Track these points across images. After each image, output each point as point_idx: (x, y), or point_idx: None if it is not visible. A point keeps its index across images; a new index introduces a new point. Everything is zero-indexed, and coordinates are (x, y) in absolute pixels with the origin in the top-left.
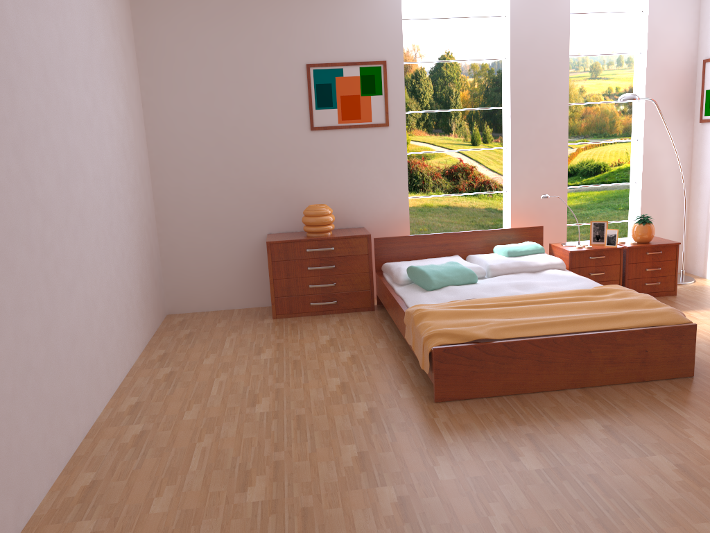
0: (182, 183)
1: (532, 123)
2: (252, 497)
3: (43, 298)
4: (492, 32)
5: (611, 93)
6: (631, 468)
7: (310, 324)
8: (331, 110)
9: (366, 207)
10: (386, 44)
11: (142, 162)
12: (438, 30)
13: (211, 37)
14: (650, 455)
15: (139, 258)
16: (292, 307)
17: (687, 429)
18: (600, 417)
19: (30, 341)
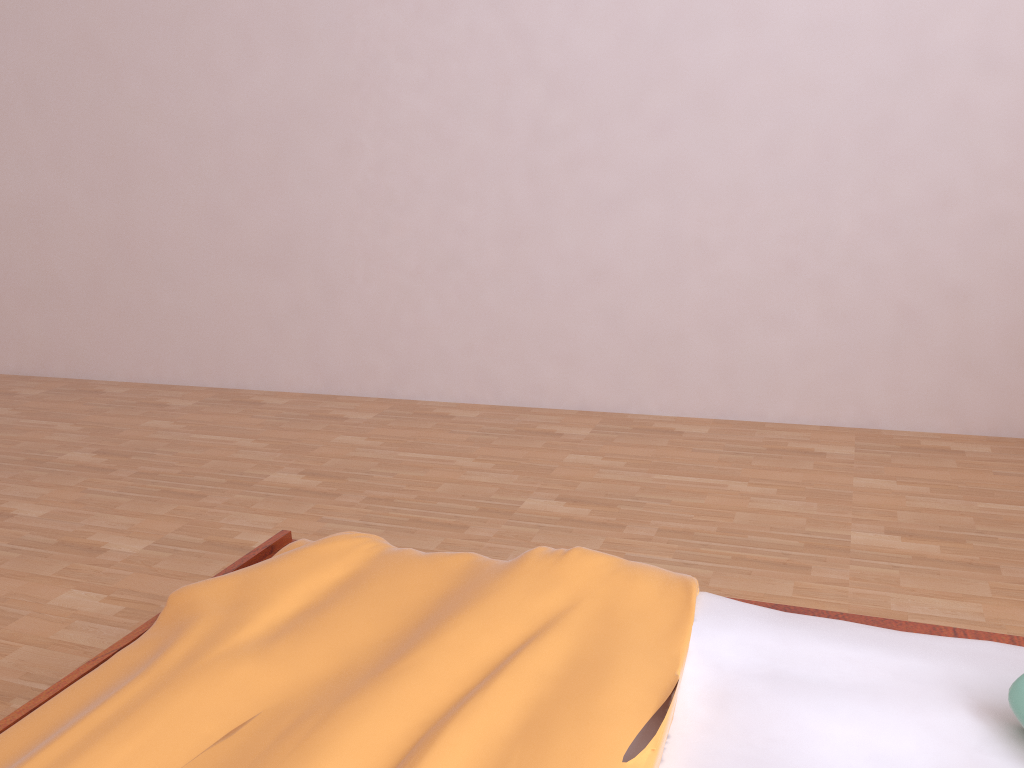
0: None
1: None
2: (280, 475)
3: (516, 196)
4: None
5: None
6: None
7: None
8: None
9: None
10: None
11: None
12: None
13: None
14: None
15: None
16: None
17: None
18: None
19: (469, 235)
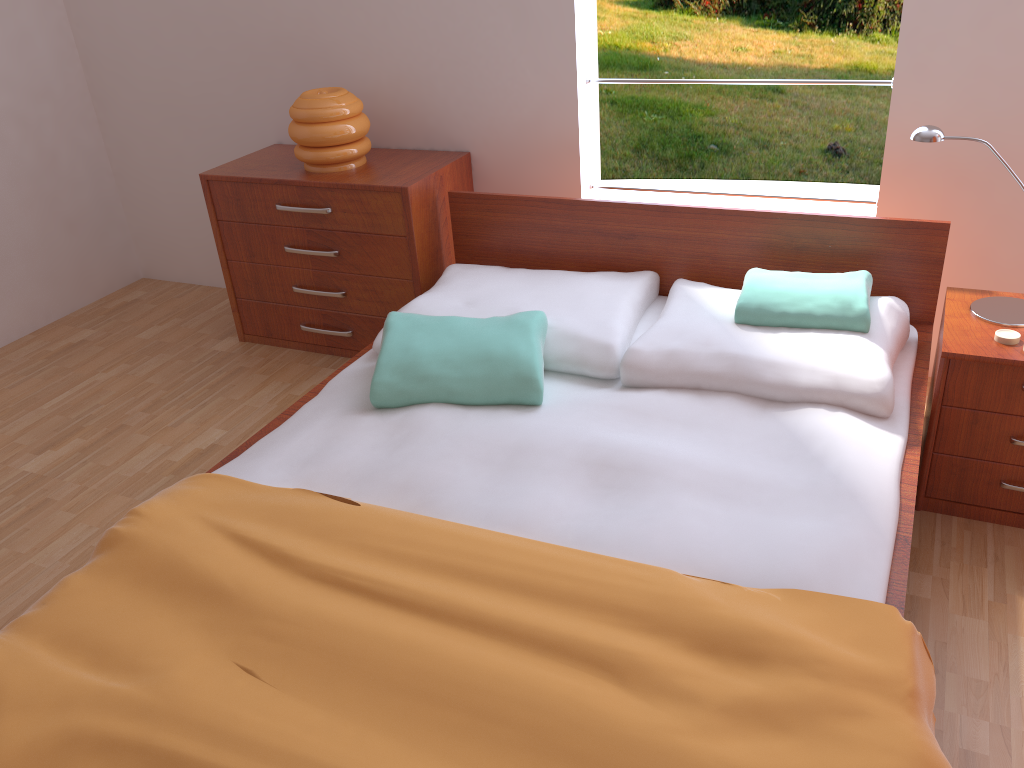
0: (113, 15)
1: None
2: None
3: None
4: None
5: None
6: None
7: (263, 380)
8: None
9: (473, 100)
10: None
11: None
12: None
13: None
14: None
15: None
16: (270, 326)
17: None
18: None
19: None
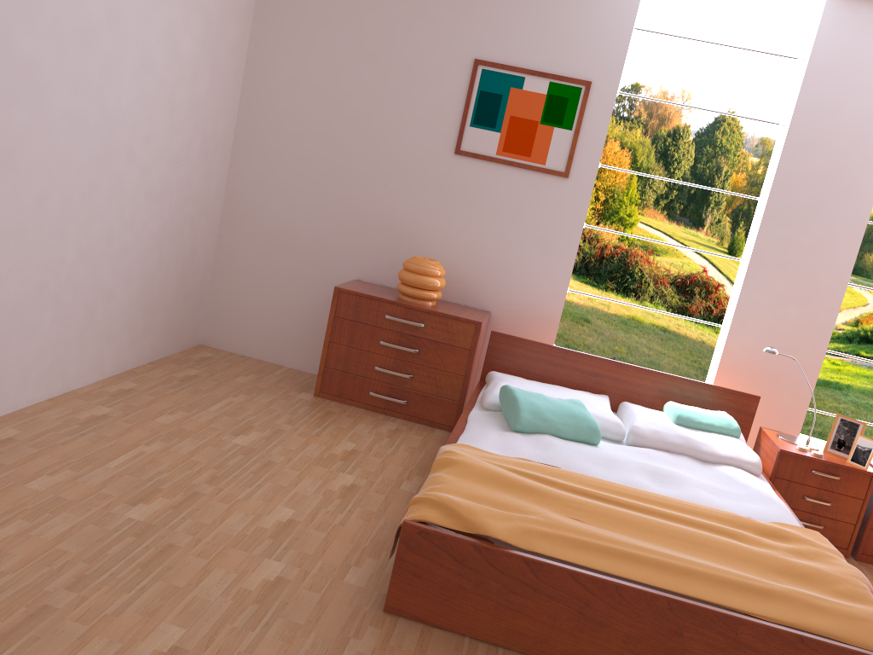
0: (266, 178)
1: (797, 235)
2: None
3: None
4: None
5: None
6: None
7: (352, 420)
8: (492, 133)
9: (502, 284)
10: (599, 58)
11: (215, 134)
12: (727, 77)
13: None
14: None
15: (152, 253)
16: (343, 389)
17: None
18: None
19: None
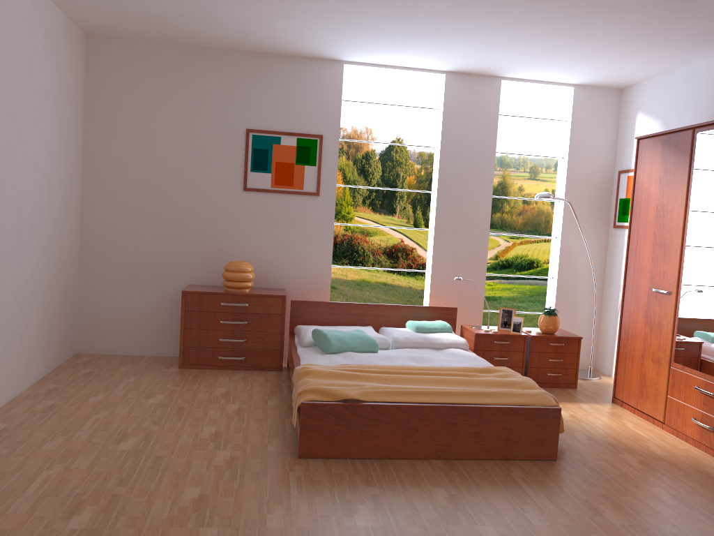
0: (111, 225)
1: (457, 210)
2: (73, 524)
3: None
4: None
5: None
6: (456, 534)
7: (213, 377)
8: (265, 174)
9: (289, 269)
10: (324, 120)
11: (71, 200)
12: (391, 117)
13: (159, 93)
14: (480, 524)
15: (48, 290)
16: (199, 359)
17: (527, 505)
18: (450, 486)
19: None
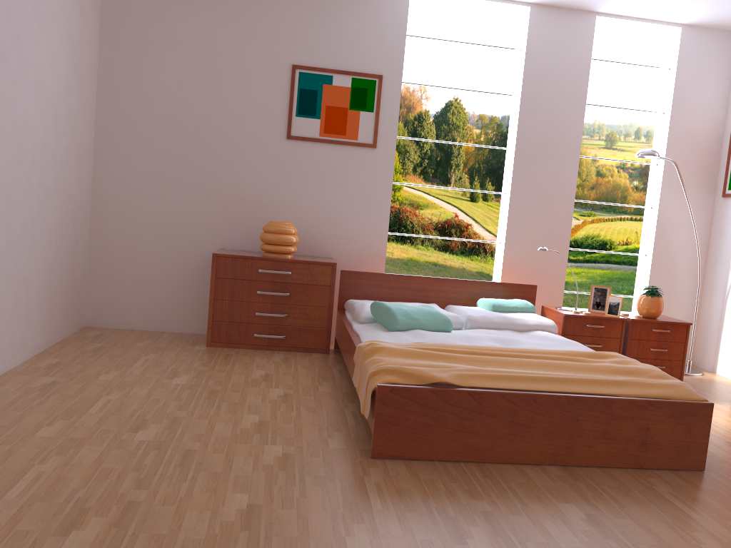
0: (129, 175)
1: (538, 170)
2: (71, 544)
3: None
4: (506, 84)
5: (625, 166)
6: None
7: (248, 357)
8: (313, 120)
9: (338, 235)
10: (385, 58)
11: (83, 141)
12: (449, 74)
13: (189, 18)
14: None
15: (51, 245)
16: (231, 336)
17: (697, 532)
18: (582, 503)
19: None
